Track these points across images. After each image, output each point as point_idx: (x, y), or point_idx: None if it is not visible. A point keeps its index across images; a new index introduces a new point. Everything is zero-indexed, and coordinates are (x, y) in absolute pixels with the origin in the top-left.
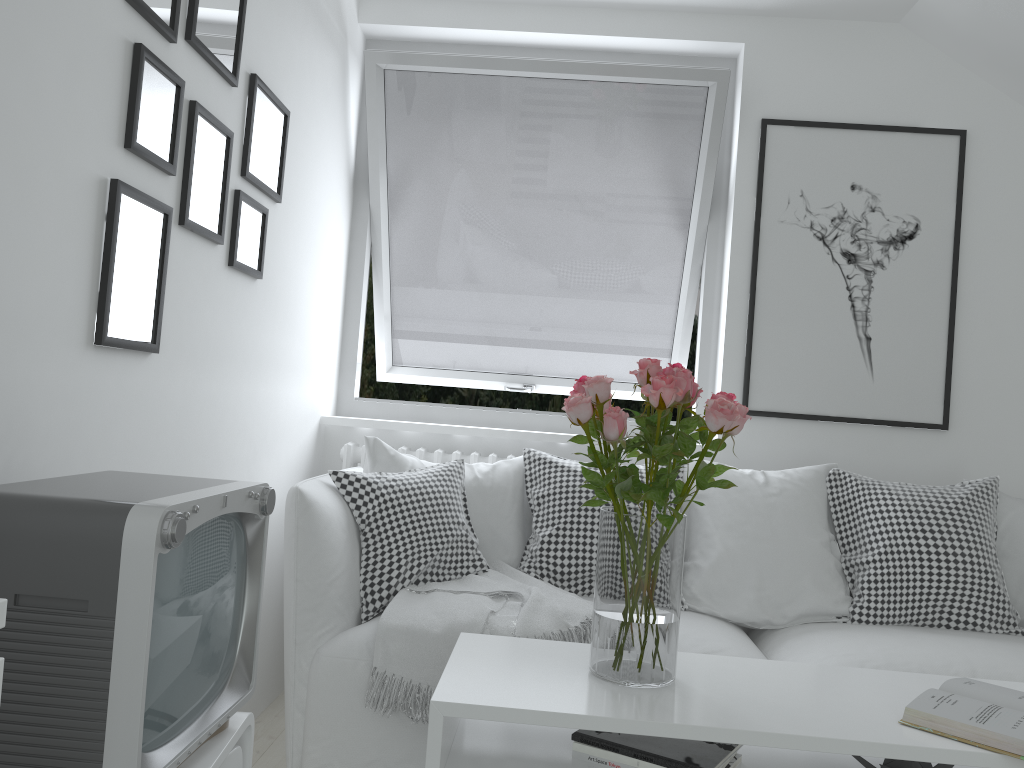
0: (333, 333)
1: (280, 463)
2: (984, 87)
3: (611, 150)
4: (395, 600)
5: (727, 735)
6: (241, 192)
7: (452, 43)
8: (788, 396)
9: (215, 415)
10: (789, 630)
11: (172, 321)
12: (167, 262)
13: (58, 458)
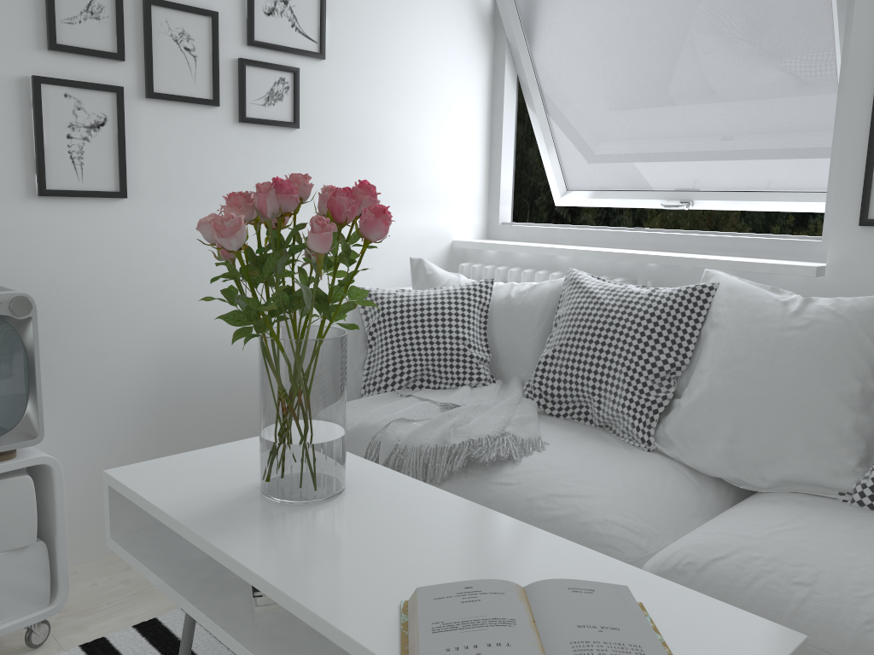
0: (468, 165)
1: (373, 280)
2: None
3: None
4: (359, 399)
5: (222, 558)
6: (242, 60)
7: None
8: None
9: None
10: (764, 496)
11: (152, 173)
12: (124, 129)
13: (8, 274)
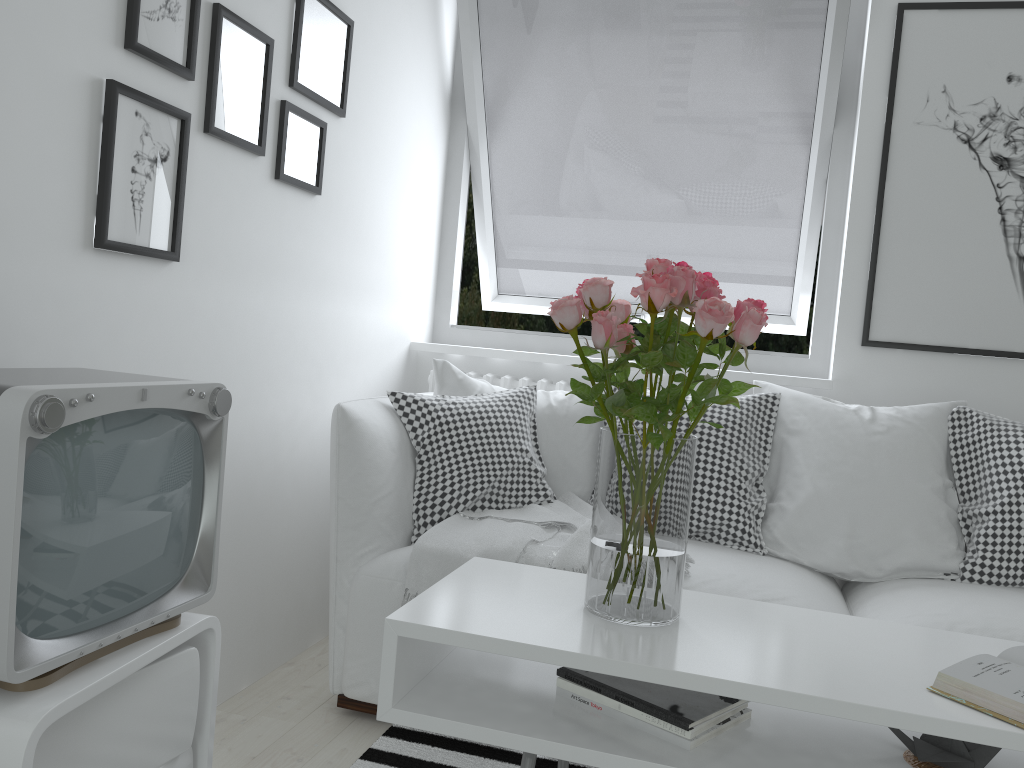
0: (426, 258)
1: (355, 385)
2: None
3: (721, 51)
4: (440, 524)
5: (701, 683)
6: (287, 103)
7: None
8: (918, 325)
9: (263, 330)
10: (884, 584)
11: (199, 231)
12: (186, 169)
13: (52, 358)
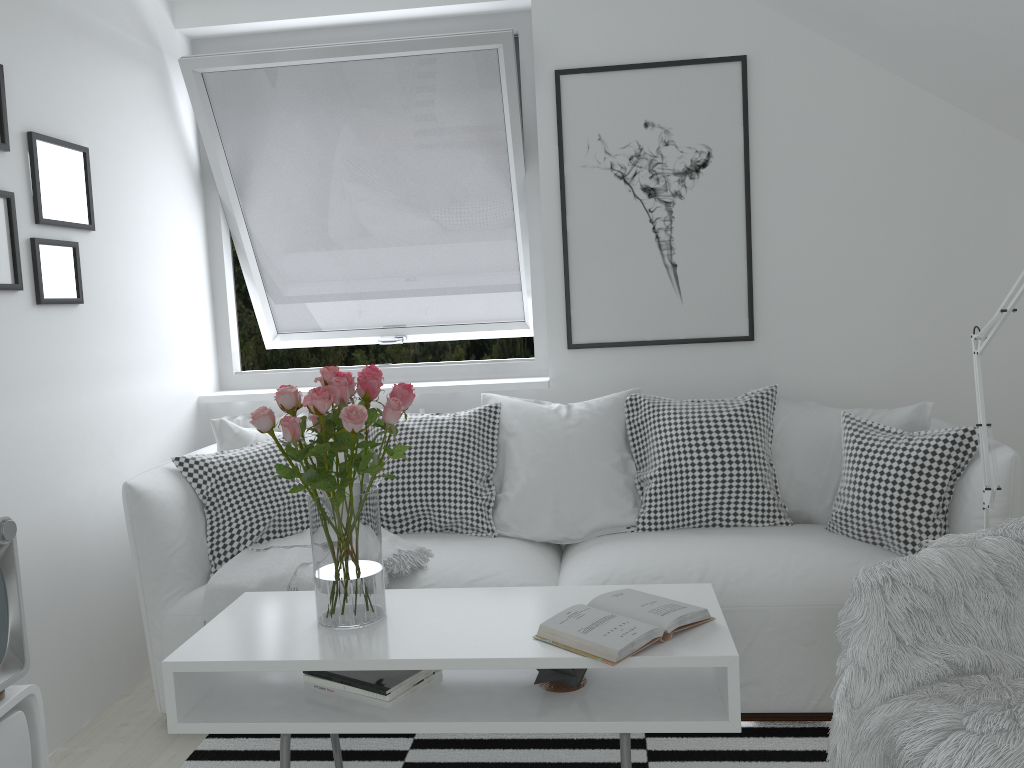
0: (200, 320)
1: (148, 449)
2: (760, 10)
3: (423, 118)
4: (229, 562)
5: (382, 664)
6: (36, 239)
7: (269, 32)
8: (607, 327)
9: (49, 431)
10: (584, 544)
11: None
12: None
13: None
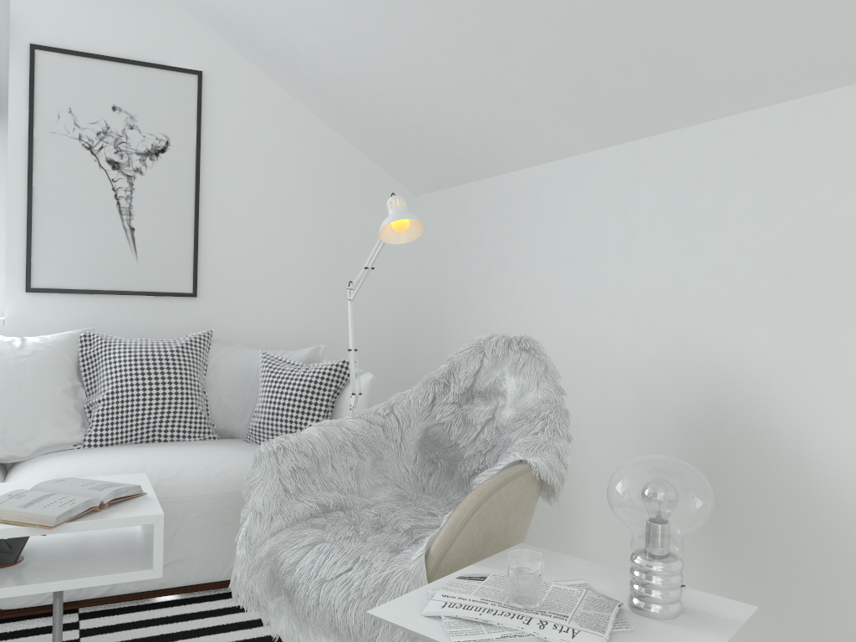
0: None
1: None
2: (215, 40)
3: None
4: None
5: None
6: None
7: None
8: (67, 275)
9: None
10: (31, 460)
11: None
12: None
13: None
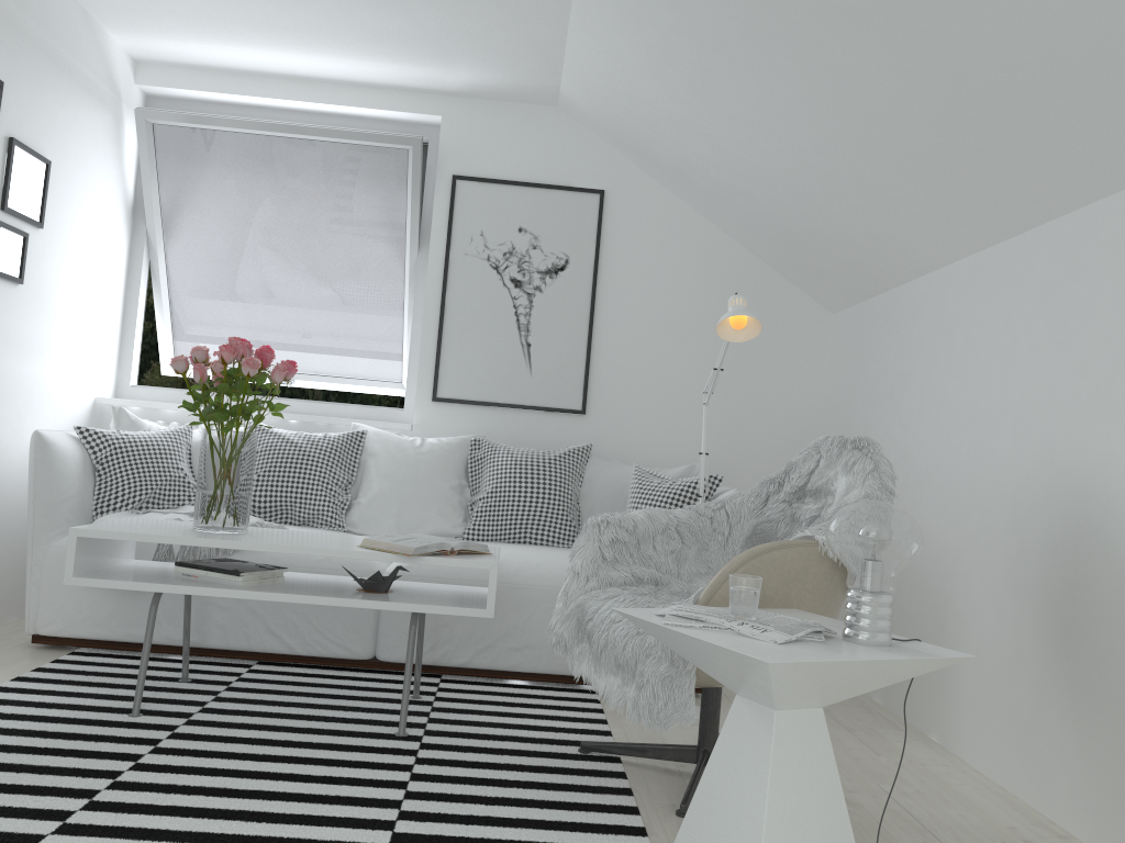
0: (110, 331)
1: (47, 426)
2: (619, 158)
3: (339, 194)
4: (113, 513)
5: (242, 545)
6: None
7: (217, 102)
8: (467, 387)
9: None
10: None
11: None
12: None
13: None
